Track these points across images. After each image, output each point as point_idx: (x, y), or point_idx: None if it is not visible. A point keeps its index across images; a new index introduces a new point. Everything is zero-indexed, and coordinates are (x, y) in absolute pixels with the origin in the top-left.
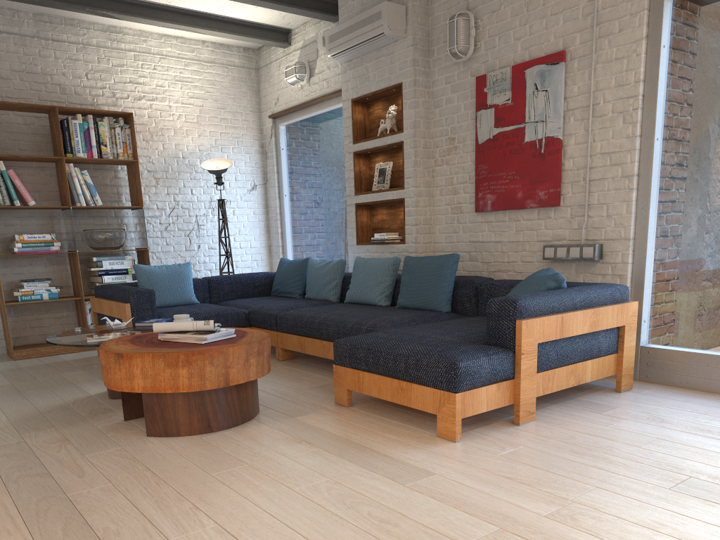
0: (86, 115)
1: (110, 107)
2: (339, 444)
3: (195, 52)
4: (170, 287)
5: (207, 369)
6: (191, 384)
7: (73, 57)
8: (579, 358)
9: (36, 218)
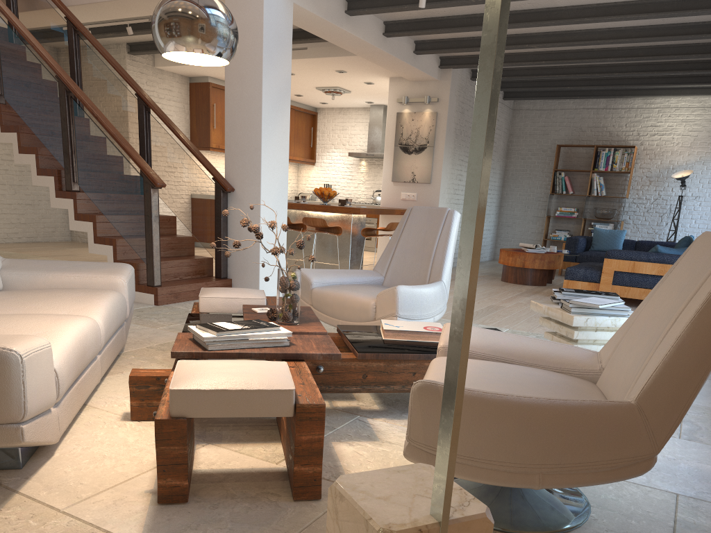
0: (615, 147)
1: (634, 141)
2: (533, 291)
3: (701, 102)
4: (606, 241)
5: (517, 259)
6: (511, 263)
7: (621, 116)
8: (650, 287)
9: (577, 200)
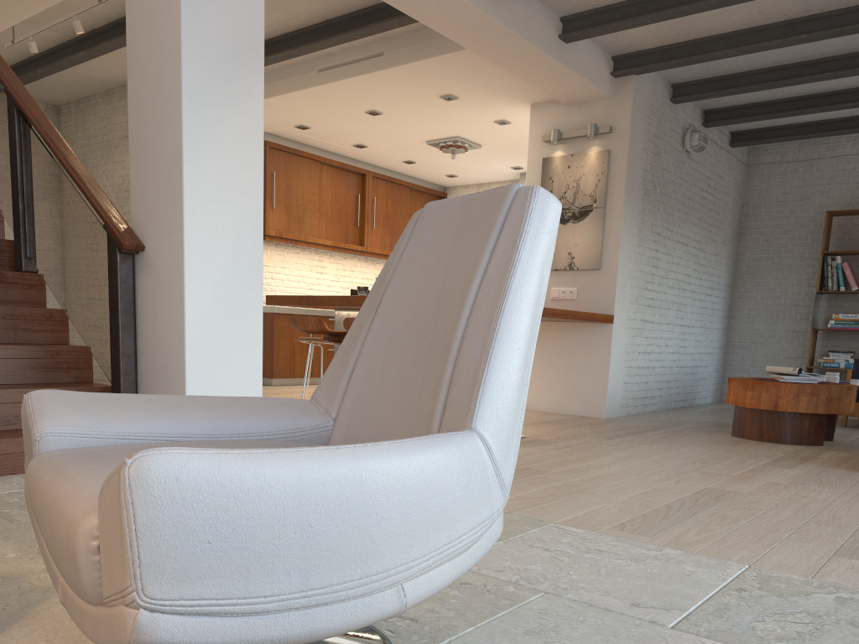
0: None
1: None
2: (800, 457)
3: None
4: None
5: (762, 395)
6: (751, 403)
7: None
8: None
9: None
